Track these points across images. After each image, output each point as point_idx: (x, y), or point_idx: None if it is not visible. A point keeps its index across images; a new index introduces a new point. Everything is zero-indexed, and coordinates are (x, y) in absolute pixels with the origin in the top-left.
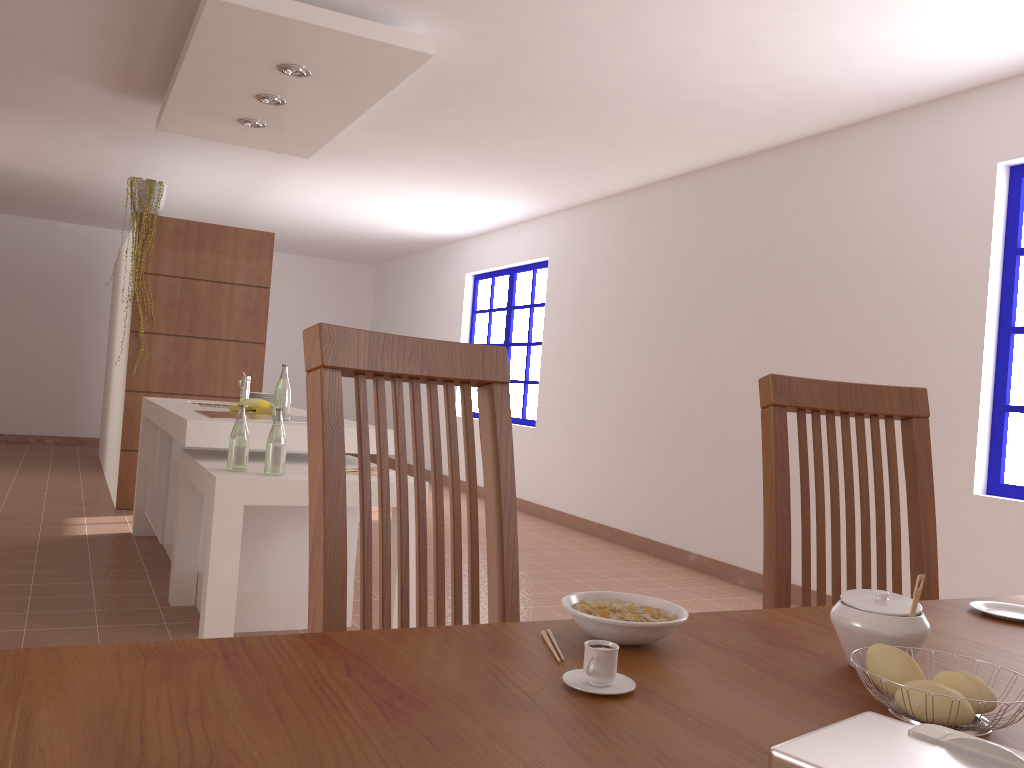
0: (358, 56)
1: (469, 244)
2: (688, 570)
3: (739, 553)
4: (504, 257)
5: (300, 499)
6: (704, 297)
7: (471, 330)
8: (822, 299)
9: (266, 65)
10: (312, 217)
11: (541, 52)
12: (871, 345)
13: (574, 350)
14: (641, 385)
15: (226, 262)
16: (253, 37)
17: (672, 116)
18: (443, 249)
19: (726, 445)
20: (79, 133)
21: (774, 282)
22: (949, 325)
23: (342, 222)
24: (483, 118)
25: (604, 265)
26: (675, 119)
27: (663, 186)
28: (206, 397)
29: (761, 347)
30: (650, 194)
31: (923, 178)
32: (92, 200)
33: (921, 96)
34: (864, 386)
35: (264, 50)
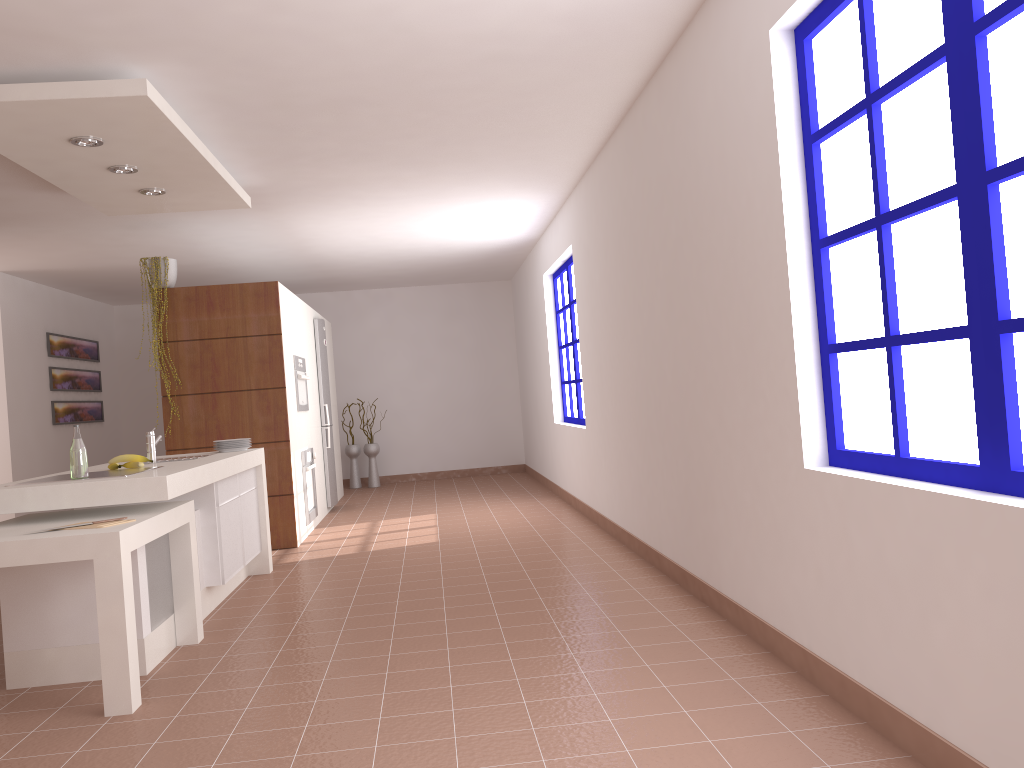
0: (101, 115)
1: (541, 244)
2: (658, 578)
3: (688, 556)
4: (555, 252)
5: None
6: (640, 263)
7: (557, 332)
8: (695, 244)
9: (62, 144)
10: (381, 251)
11: (270, 58)
12: (726, 291)
13: (592, 341)
14: (624, 371)
15: (236, 317)
16: (7, 125)
17: (493, 77)
18: (532, 253)
19: (668, 430)
20: (101, 229)
21: (670, 233)
22: (765, 252)
23: (412, 250)
24: (342, 131)
25: (594, 244)
26: (502, 79)
27: (609, 146)
28: None
29: (672, 311)
30: (604, 157)
31: (730, 72)
32: (208, 277)
33: None
34: None
35: (35, 132)
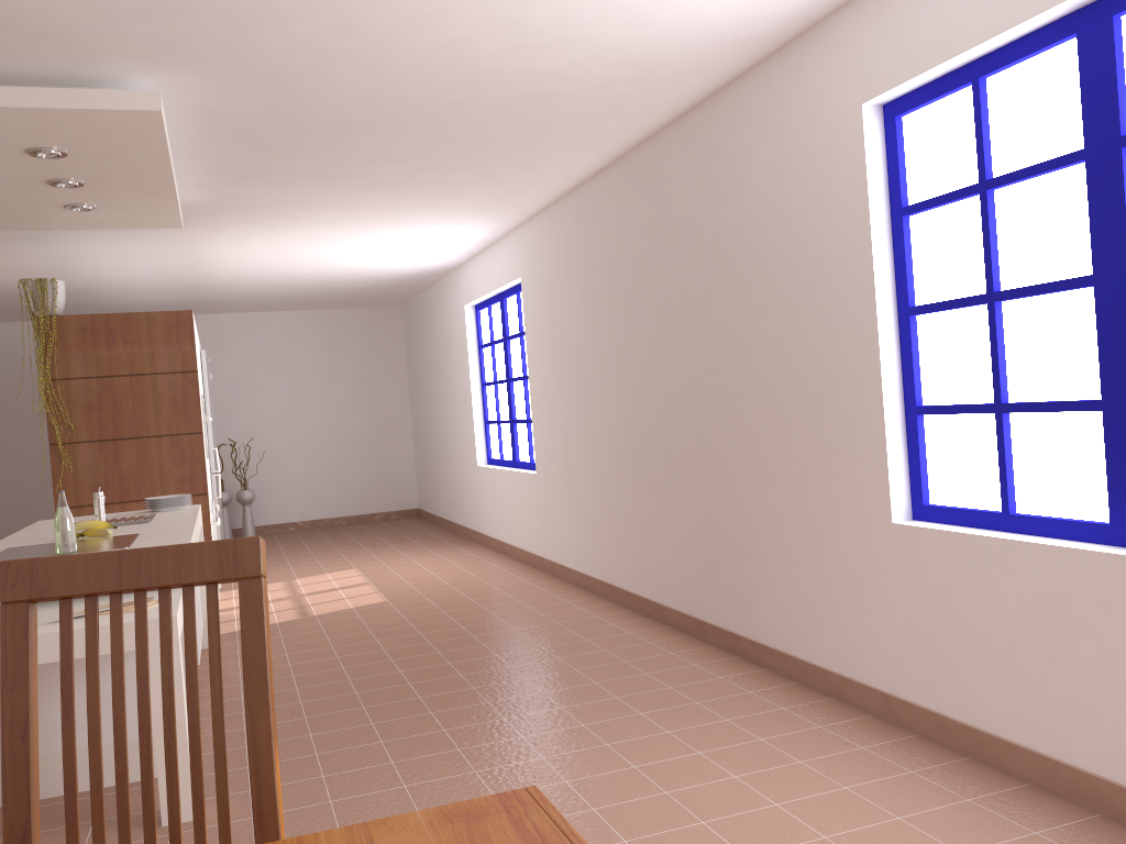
0: (89, 127)
1: (462, 272)
2: (666, 630)
3: (708, 607)
4: (489, 283)
5: None
6: (642, 308)
7: (480, 367)
8: (736, 297)
9: (15, 153)
10: (281, 274)
11: (303, 78)
12: (783, 348)
13: (553, 382)
14: (607, 416)
15: (143, 352)
16: None
17: (522, 112)
18: (445, 280)
19: (681, 480)
20: None
21: (695, 282)
22: (845, 315)
23: (317, 273)
24: (328, 153)
25: (562, 281)
26: (529, 114)
27: (594, 182)
28: (145, 501)
29: (694, 361)
30: (586, 193)
31: (801, 135)
32: None
33: (777, 35)
34: (163, 549)
35: None
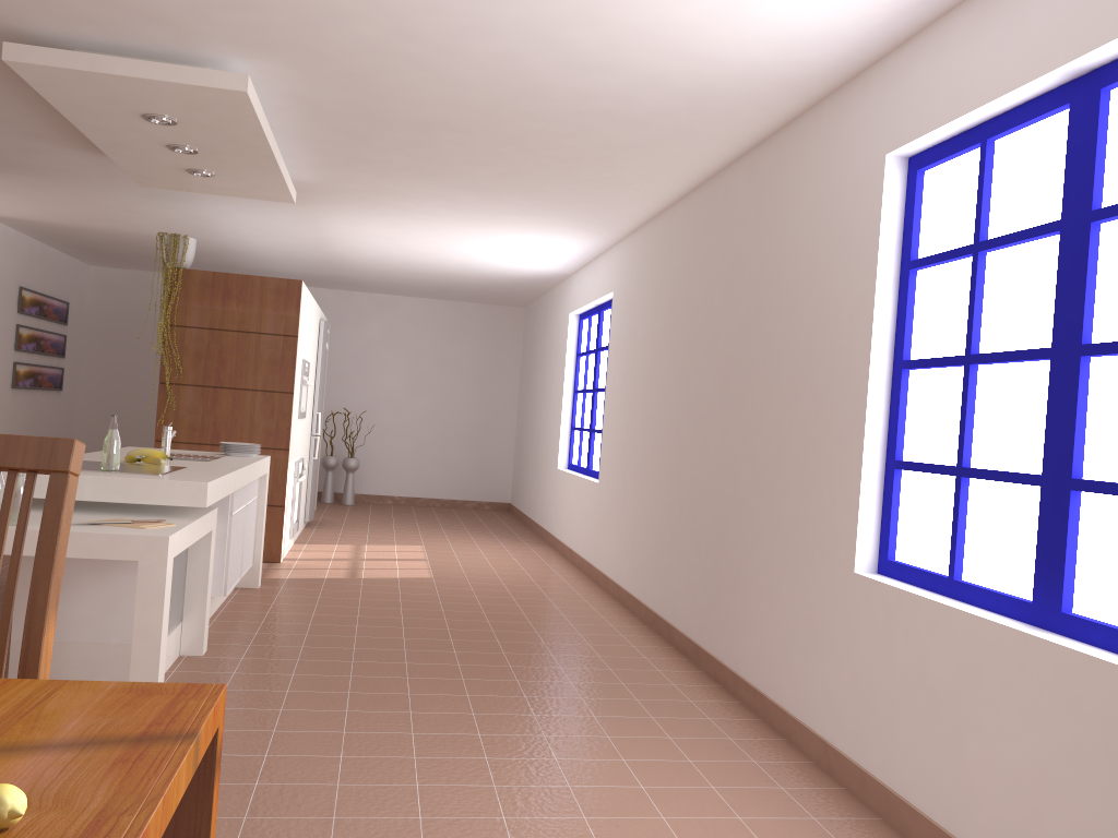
0: (189, 100)
1: (572, 281)
2: (668, 650)
3: (705, 633)
4: (589, 294)
5: (25, 549)
6: (696, 333)
7: (575, 375)
8: (766, 332)
9: (133, 117)
10: (404, 261)
11: (377, 76)
12: (795, 386)
13: (622, 396)
14: (657, 435)
15: (252, 312)
16: (86, 92)
17: (590, 129)
18: (559, 287)
19: (703, 505)
20: (118, 193)
21: (738, 313)
22: (846, 360)
23: (436, 264)
24: (417, 148)
25: (642, 299)
26: (598, 132)
27: (678, 207)
28: None
29: (727, 390)
30: (671, 216)
31: (836, 179)
32: (208, 255)
33: (824, 79)
34: None
35: (111, 103)
